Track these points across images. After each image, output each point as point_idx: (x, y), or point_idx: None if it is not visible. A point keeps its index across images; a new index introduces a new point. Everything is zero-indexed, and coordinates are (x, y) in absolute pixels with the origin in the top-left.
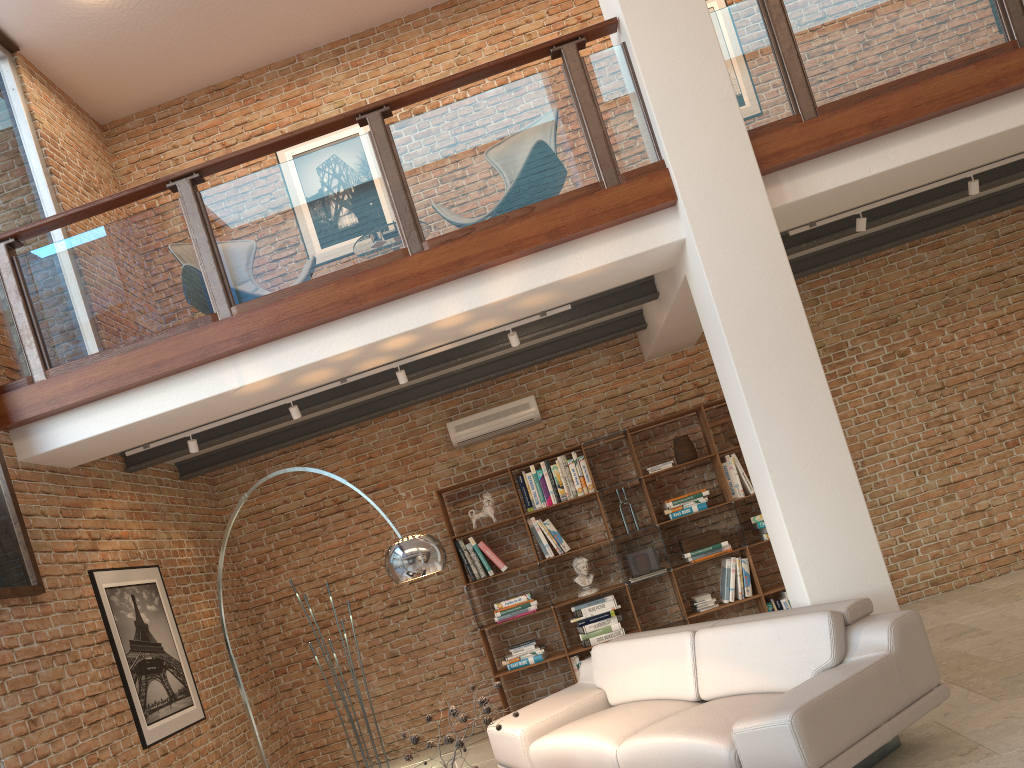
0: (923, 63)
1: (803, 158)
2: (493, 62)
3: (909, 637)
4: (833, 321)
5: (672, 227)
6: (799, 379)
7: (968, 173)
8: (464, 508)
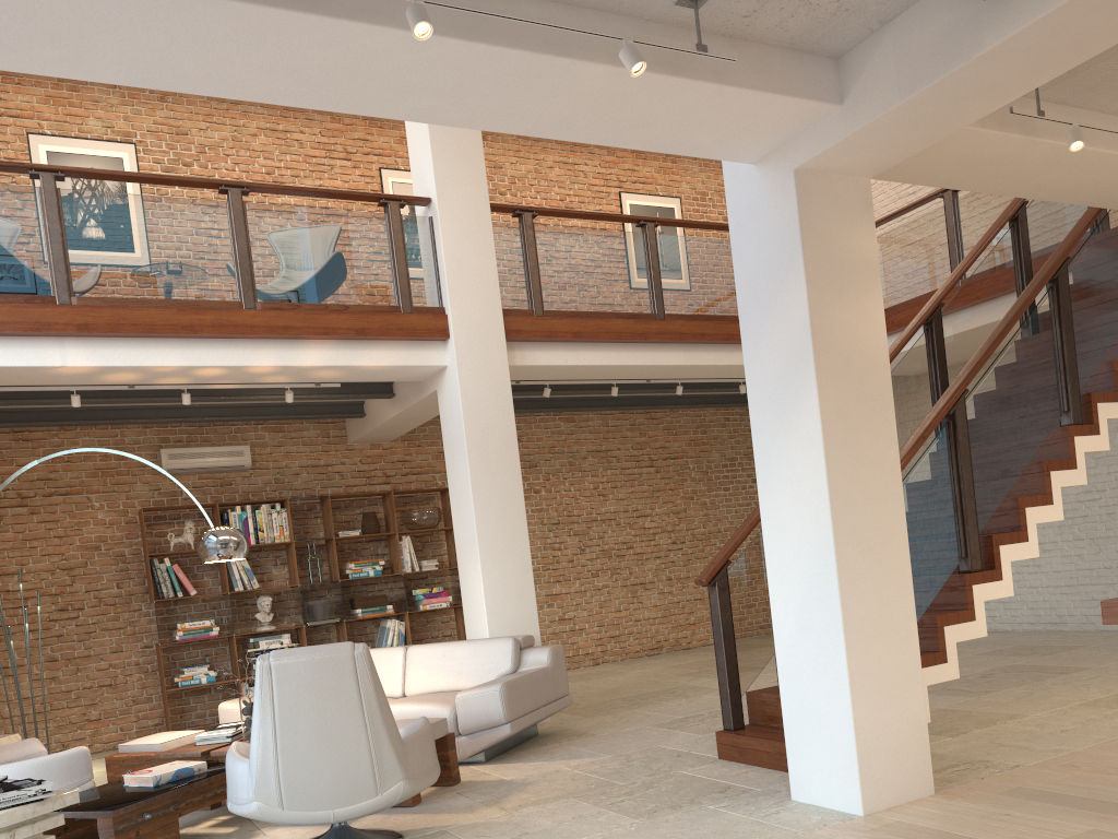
0: (607, 307)
1: (531, 339)
2: (338, 191)
3: (558, 660)
4: None
5: (440, 355)
6: (507, 484)
7: (613, 381)
8: (158, 531)
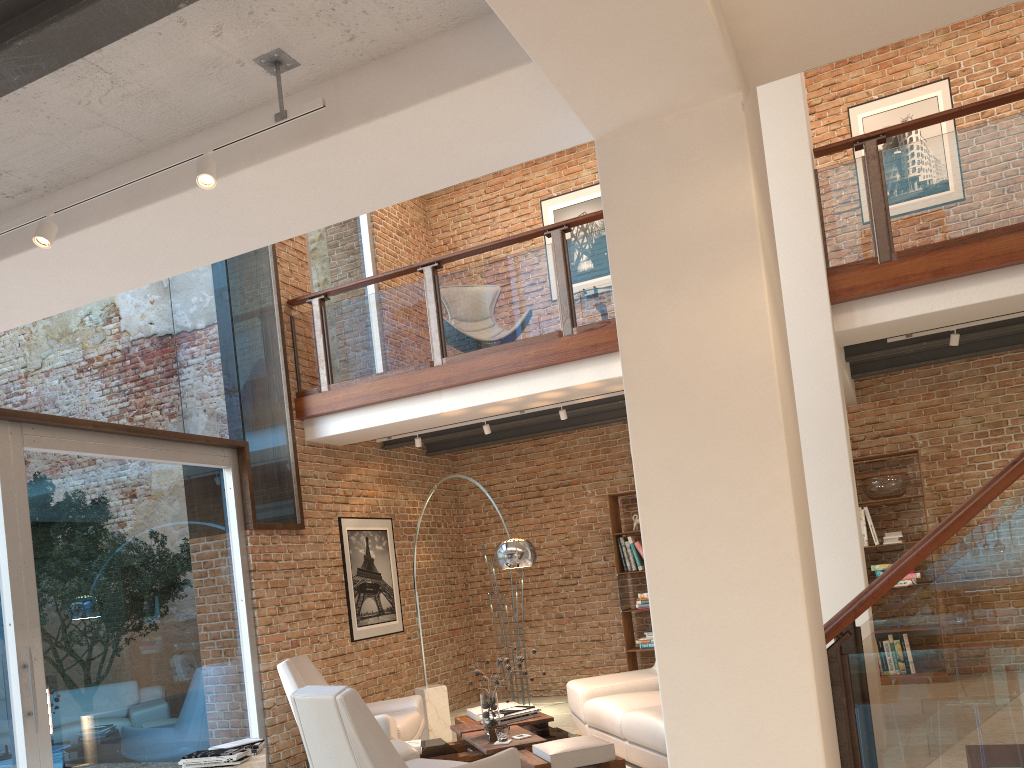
0: (997, 221)
1: (872, 293)
2: None
3: None
4: (997, 399)
5: None
6: (829, 472)
7: None
8: (634, 511)
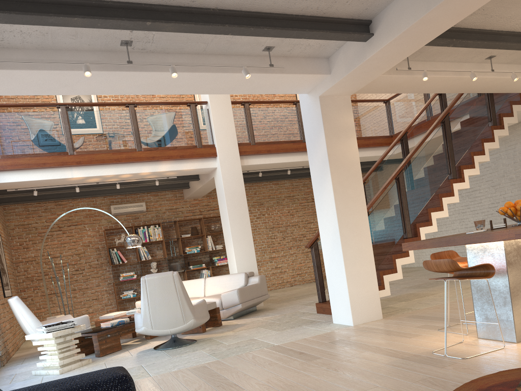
0: (281, 138)
1: (250, 154)
2: (170, 102)
3: (262, 280)
4: None
5: (214, 163)
6: (242, 213)
7: (288, 168)
8: (111, 238)
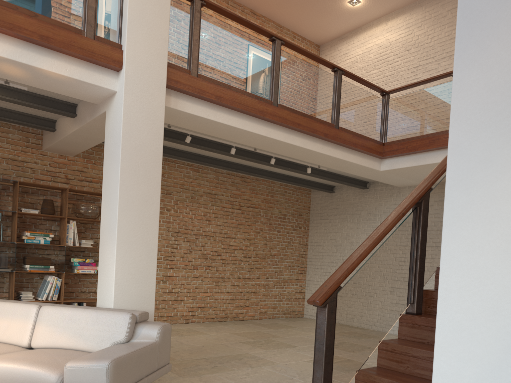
0: (241, 86)
1: (185, 91)
2: None
3: (165, 336)
4: None
5: (112, 81)
6: (148, 192)
7: (233, 144)
8: None
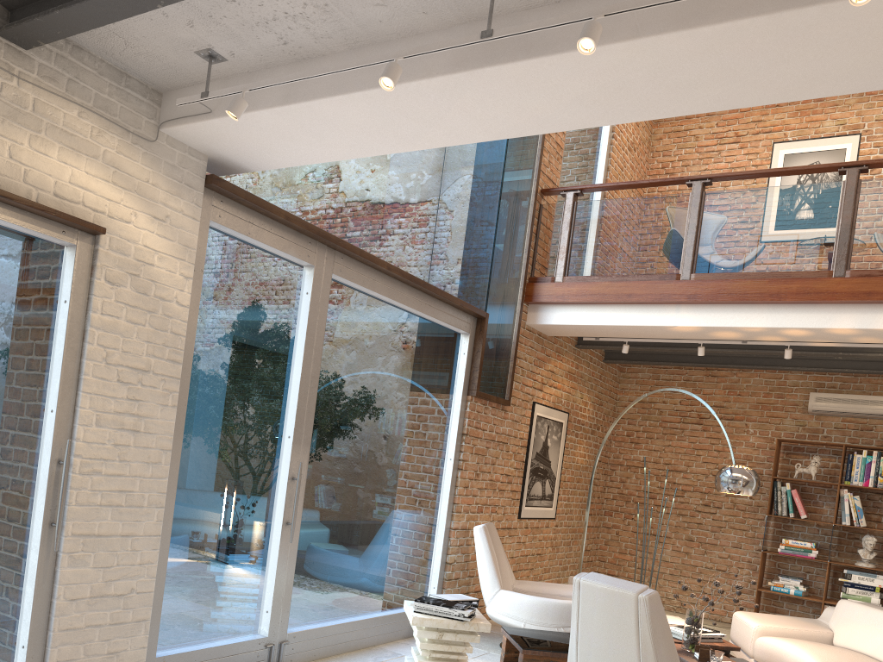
0: None
1: None
2: None
3: None
4: None
5: None
6: None
7: None
8: (793, 459)
